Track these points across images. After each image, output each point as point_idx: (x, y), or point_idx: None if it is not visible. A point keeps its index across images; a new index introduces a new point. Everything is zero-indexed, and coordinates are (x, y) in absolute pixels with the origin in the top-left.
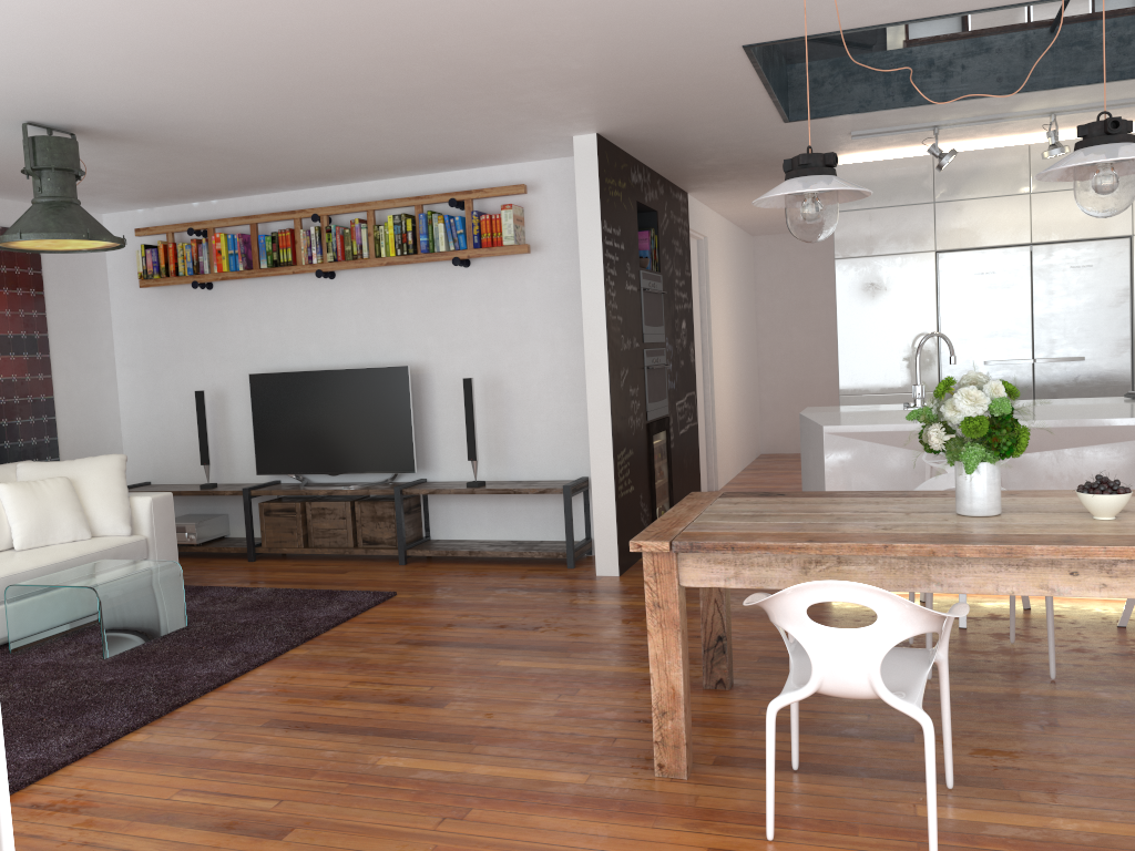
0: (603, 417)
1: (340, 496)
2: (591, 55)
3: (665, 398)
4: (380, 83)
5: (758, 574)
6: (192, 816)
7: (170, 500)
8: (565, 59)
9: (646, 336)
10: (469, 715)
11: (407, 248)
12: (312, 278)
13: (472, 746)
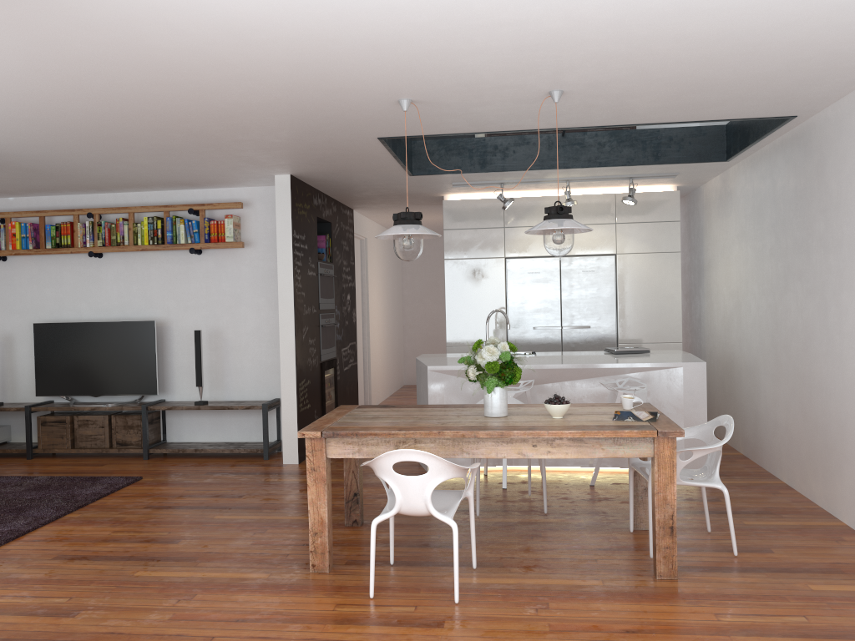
0: (290, 358)
1: (100, 412)
2: (285, 136)
3: (334, 346)
4: (147, 141)
5: (371, 450)
6: (11, 609)
7: None
8: (269, 137)
9: (321, 305)
10: (195, 546)
11: (157, 240)
12: (85, 257)
13: (197, 562)
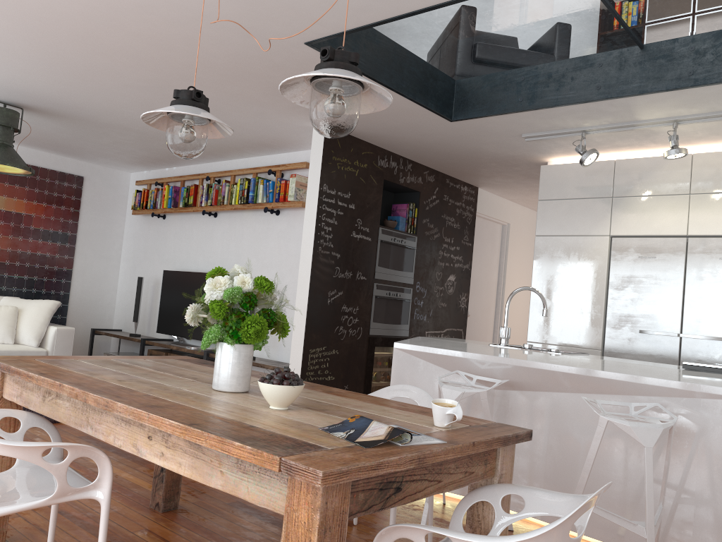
0: (301, 320)
1: (193, 354)
2: (214, 51)
3: (405, 324)
4: (123, 74)
5: (28, 396)
6: None
7: (71, 332)
8: (203, 54)
9: (379, 274)
10: None
11: (243, 199)
12: (206, 216)
13: None
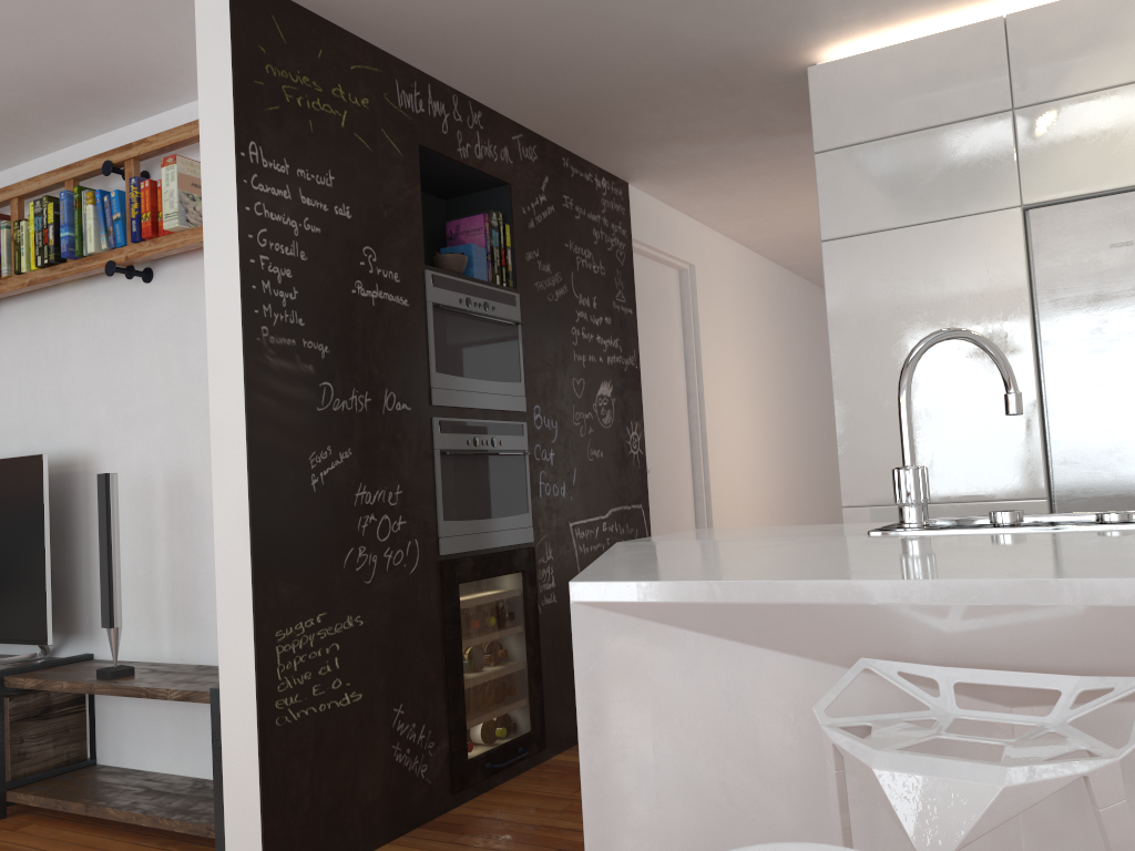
0: (238, 548)
1: None
2: None
3: (523, 513)
4: None
5: None
6: None
7: None
8: None
9: (444, 393)
10: None
11: (49, 253)
12: None
13: None
